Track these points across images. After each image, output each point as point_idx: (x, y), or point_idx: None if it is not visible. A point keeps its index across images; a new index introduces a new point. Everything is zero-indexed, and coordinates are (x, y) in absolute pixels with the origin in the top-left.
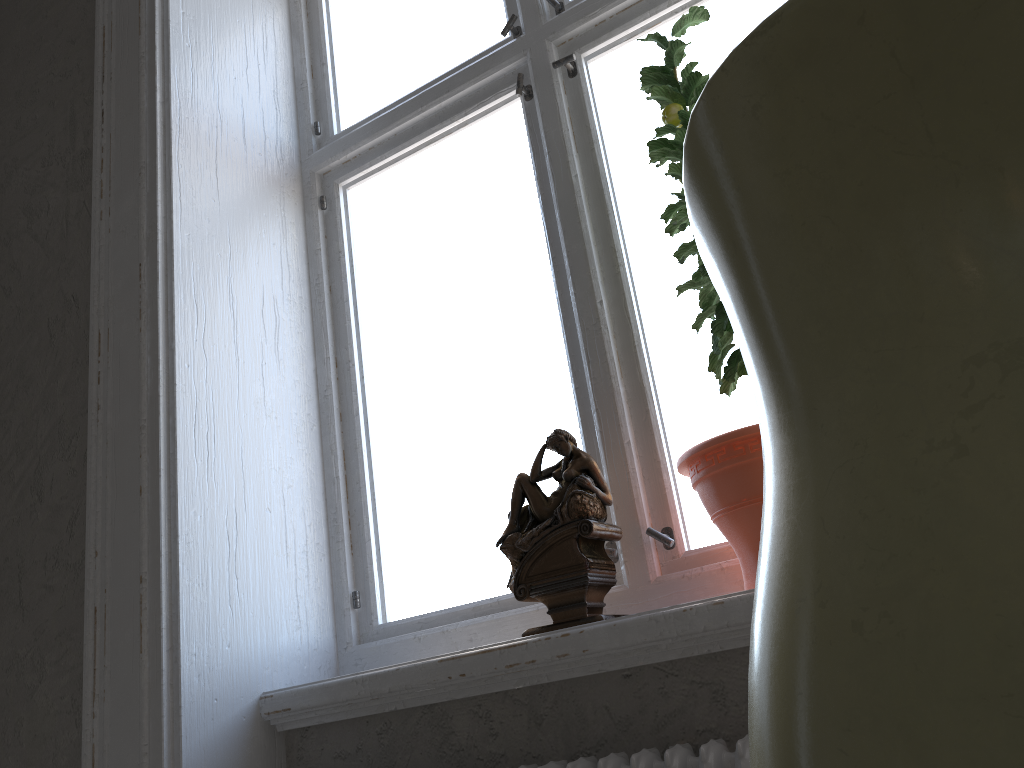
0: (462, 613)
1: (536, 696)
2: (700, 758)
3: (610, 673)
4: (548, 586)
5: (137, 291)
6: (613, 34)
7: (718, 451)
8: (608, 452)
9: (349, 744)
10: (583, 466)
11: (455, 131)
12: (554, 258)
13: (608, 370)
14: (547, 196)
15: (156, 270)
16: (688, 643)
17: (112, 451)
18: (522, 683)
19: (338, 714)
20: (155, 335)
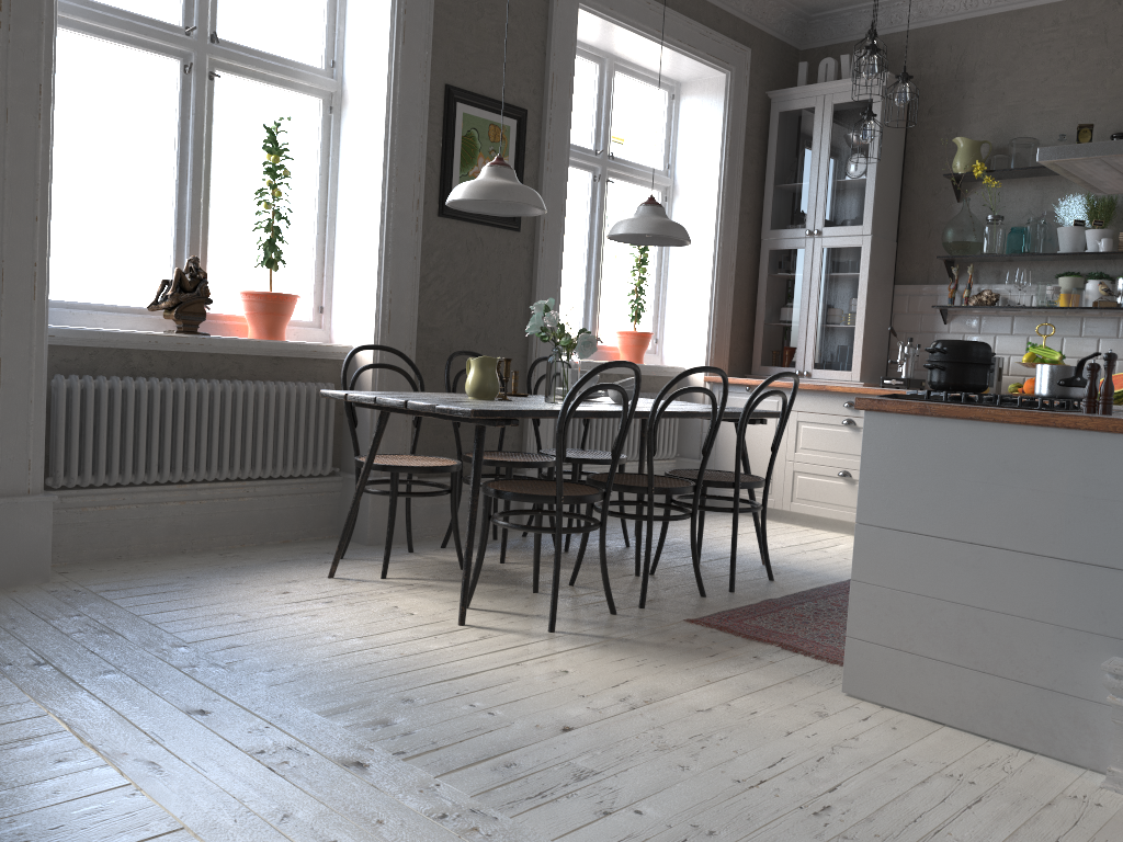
0: (94, 307)
1: (173, 355)
2: (251, 384)
3: (205, 353)
4: (189, 317)
5: (35, 99)
6: (234, 74)
7: (273, 296)
8: (191, 265)
9: (71, 356)
10: (205, 275)
11: (130, 49)
12: (181, 164)
13: (199, 231)
14: (184, 131)
15: (51, 95)
16: (242, 350)
17: (8, 185)
18: (174, 349)
19: (74, 343)
20: (48, 134)
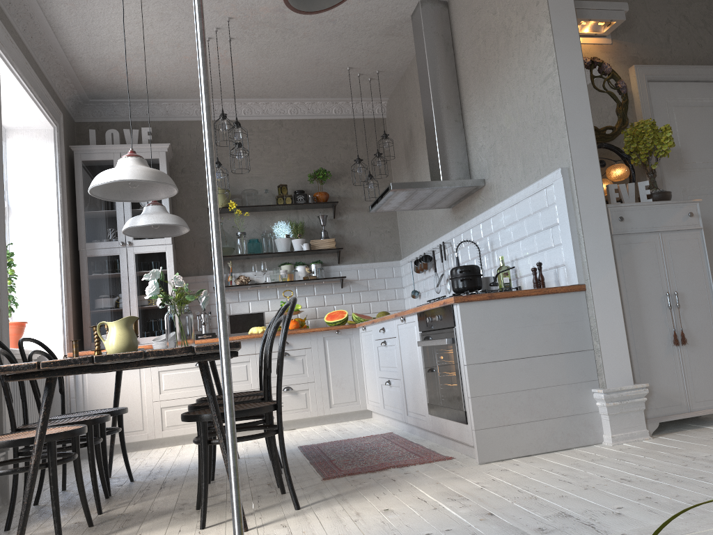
0: None
1: None
2: None
3: None
4: None
5: None
6: None
7: None
8: None
9: None
10: None
11: None
12: None
13: None
14: None
15: None
16: None
17: None
18: None
19: None
20: None
